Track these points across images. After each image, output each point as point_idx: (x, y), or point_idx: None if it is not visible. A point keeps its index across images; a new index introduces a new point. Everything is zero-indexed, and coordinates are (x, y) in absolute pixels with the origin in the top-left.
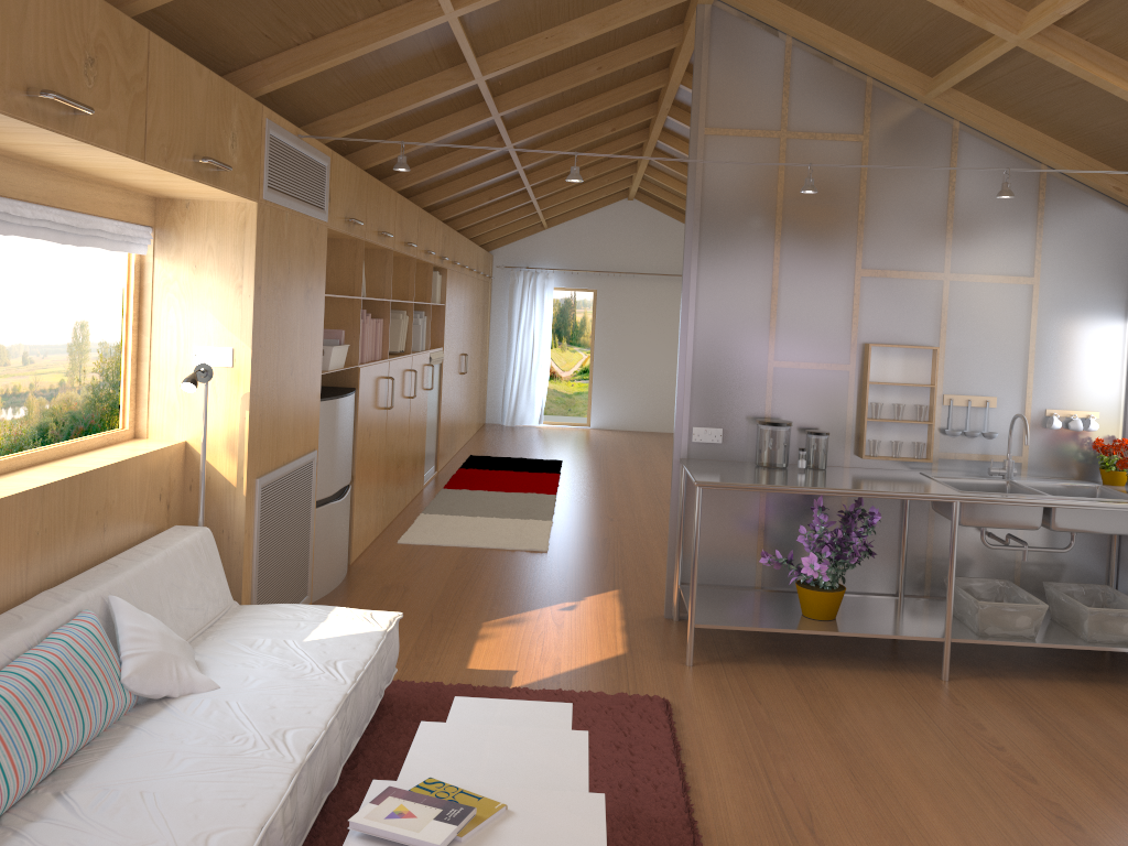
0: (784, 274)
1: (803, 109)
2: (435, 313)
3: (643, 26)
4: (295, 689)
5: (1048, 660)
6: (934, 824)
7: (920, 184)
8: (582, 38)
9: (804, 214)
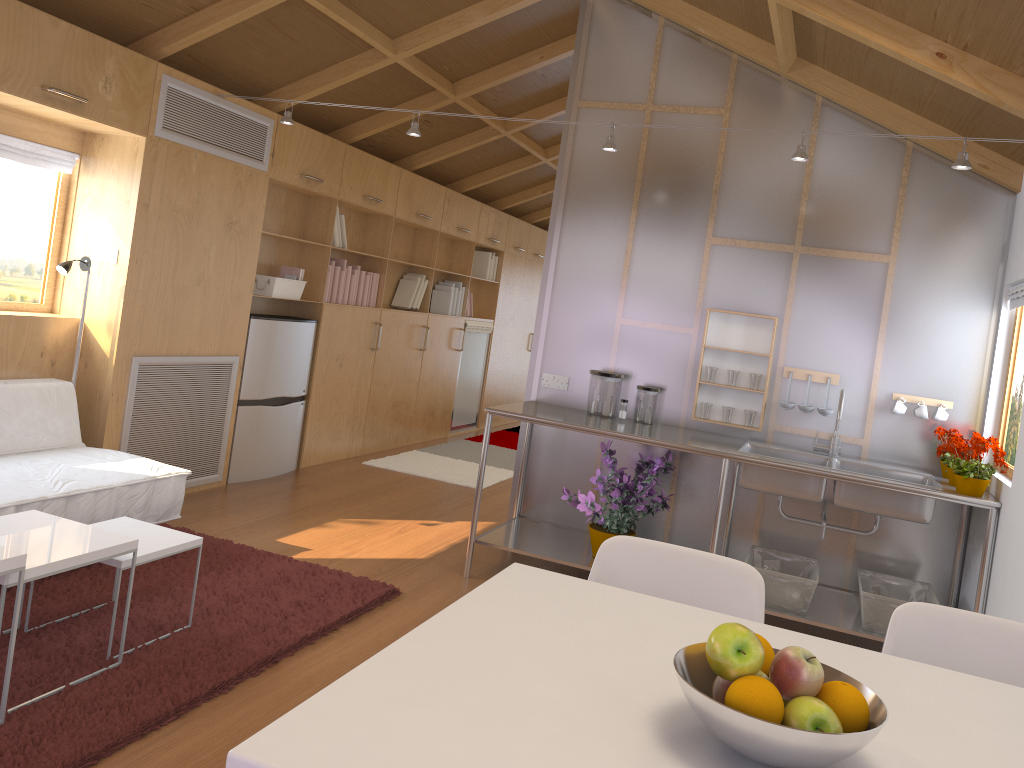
0: (638, 238)
1: (669, 84)
2: (490, 289)
3: (569, 18)
4: (8, 485)
5: None
6: None
7: (776, 157)
8: (477, 21)
9: (662, 182)
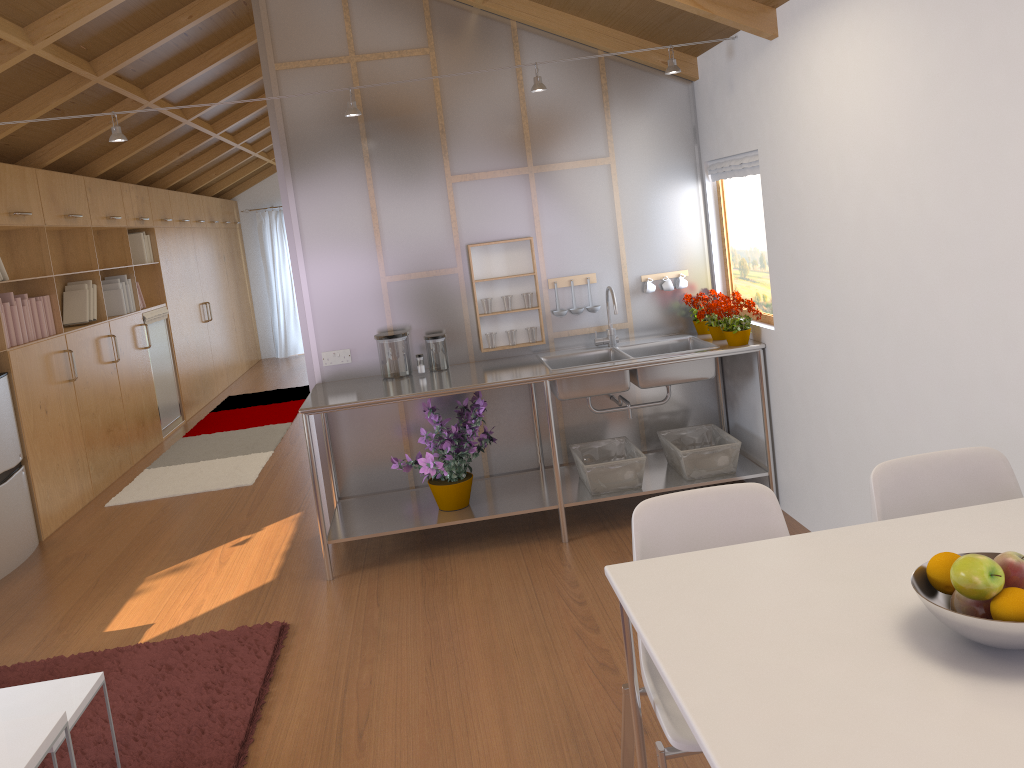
0: (380, 193)
1: (367, 31)
2: (152, 272)
3: None
4: None
5: None
6: (482, 699)
7: (490, 87)
8: None
9: (387, 132)
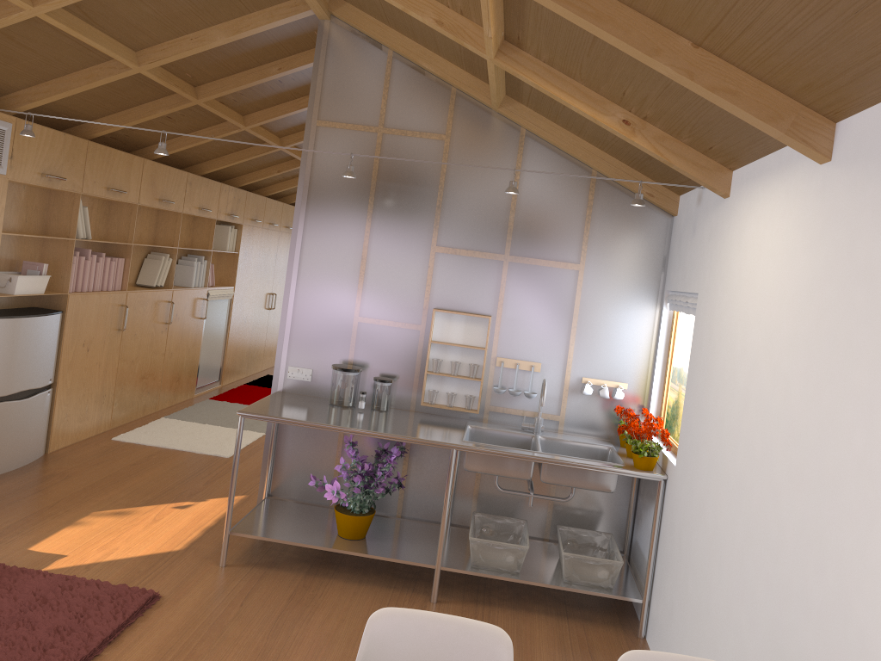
0: (373, 245)
1: (397, 110)
2: (231, 259)
3: (305, 37)
4: None
5: (549, 594)
6: None
7: (489, 179)
8: (220, 40)
9: (392, 197)
